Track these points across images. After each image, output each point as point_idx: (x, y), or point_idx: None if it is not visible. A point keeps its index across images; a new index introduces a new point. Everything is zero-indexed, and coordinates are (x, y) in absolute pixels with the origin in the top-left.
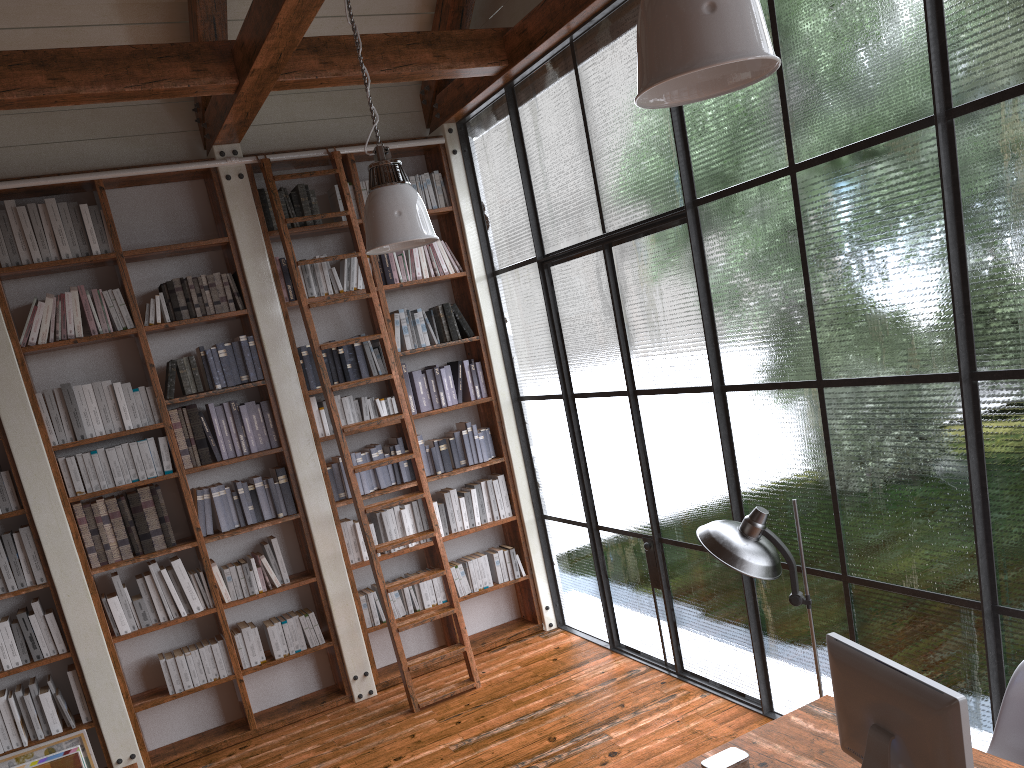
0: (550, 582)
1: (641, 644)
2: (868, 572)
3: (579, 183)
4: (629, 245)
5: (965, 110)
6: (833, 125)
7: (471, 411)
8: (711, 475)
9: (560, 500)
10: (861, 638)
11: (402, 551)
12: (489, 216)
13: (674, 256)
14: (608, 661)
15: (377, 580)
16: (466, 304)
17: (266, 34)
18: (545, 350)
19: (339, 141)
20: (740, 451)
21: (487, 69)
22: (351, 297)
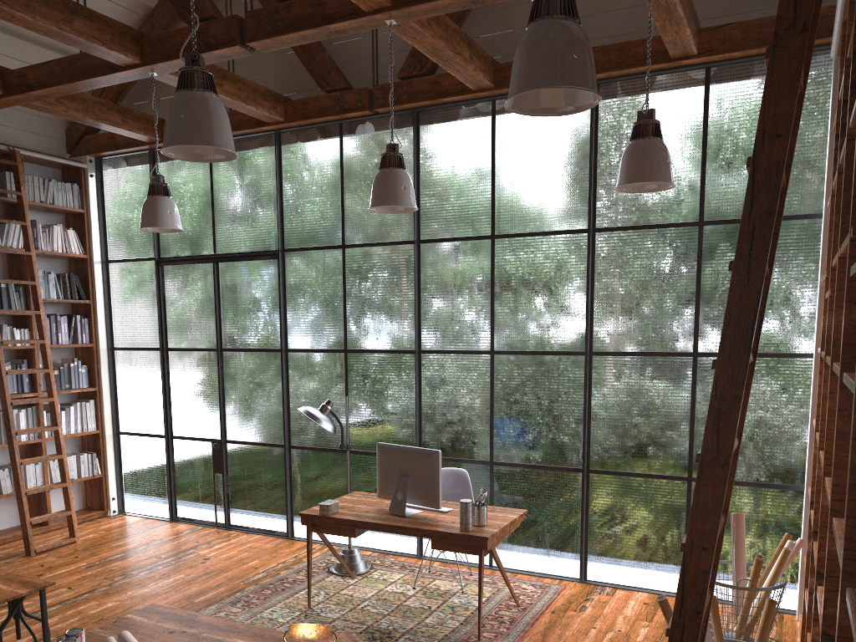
0: (118, 480)
1: (197, 514)
2: (361, 447)
3: (200, 221)
4: (233, 264)
5: (425, 241)
6: (367, 232)
7: (70, 352)
8: (271, 399)
9: (139, 420)
10: (353, 483)
11: (17, 443)
12: (111, 223)
13: (265, 275)
14: (172, 526)
15: (14, 455)
16: (82, 277)
17: (64, 83)
18: (147, 318)
19: (6, 142)
20: (293, 385)
21: (148, 138)
22: (18, 251)
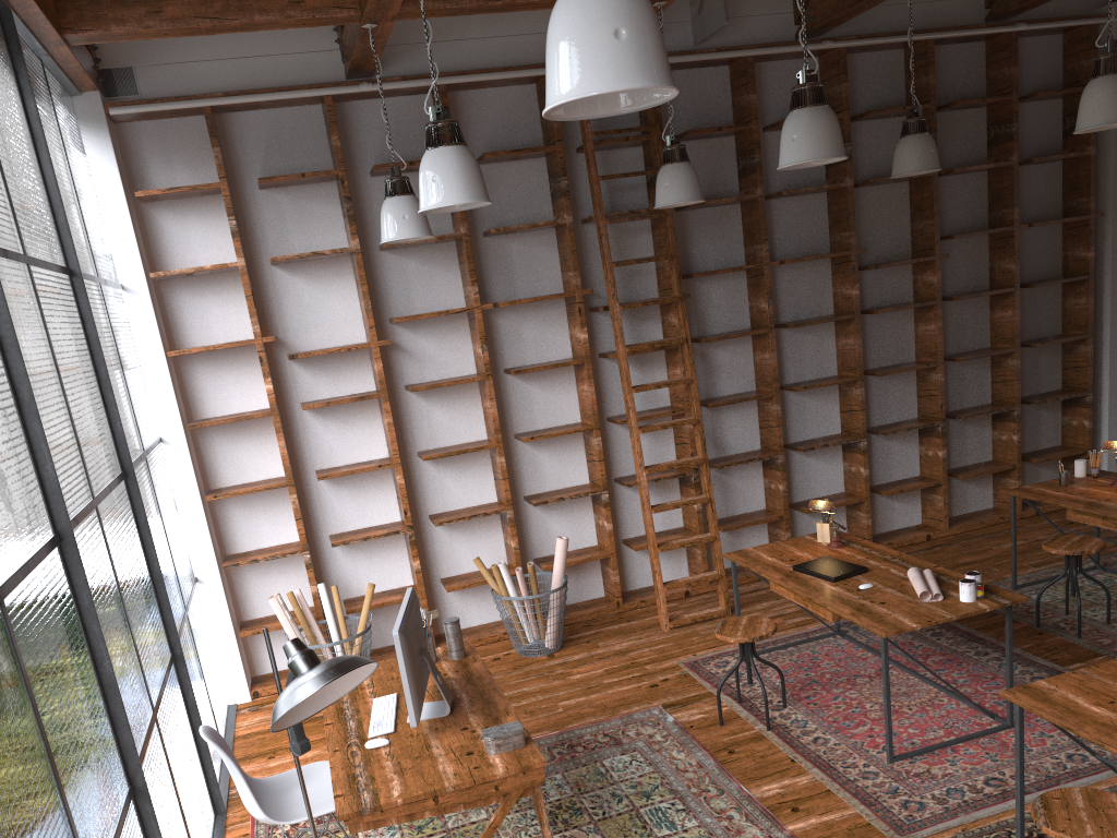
0: None
1: None
2: None
3: None
4: None
5: None
6: None
7: None
8: None
9: None
10: None
11: None
12: None
13: None
14: None
15: None
16: None
17: None
18: None
19: None
20: None
21: None
22: None
